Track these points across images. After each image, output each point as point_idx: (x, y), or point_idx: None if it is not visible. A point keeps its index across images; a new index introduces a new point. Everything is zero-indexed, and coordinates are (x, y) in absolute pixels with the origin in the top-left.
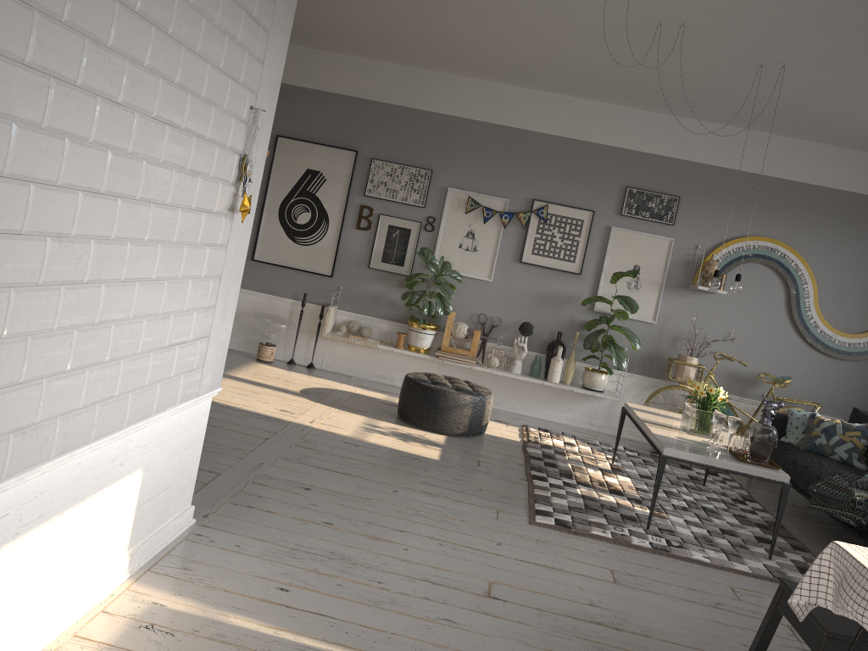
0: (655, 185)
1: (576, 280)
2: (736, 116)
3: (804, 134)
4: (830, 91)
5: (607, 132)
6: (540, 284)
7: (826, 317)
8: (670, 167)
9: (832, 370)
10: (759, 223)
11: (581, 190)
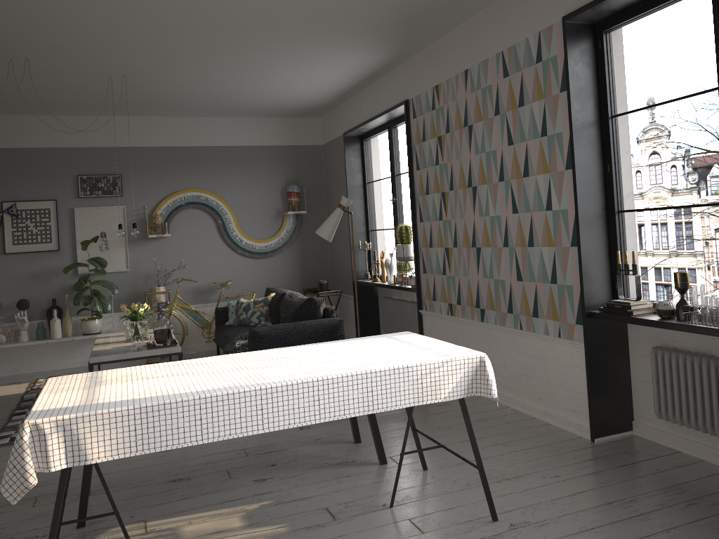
0: (100, 169)
1: (58, 255)
2: (139, 109)
3: (193, 113)
4: (173, 86)
5: (50, 138)
6: (28, 266)
7: (246, 233)
8: (108, 154)
9: (261, 267)
10: (184, 180)
11: (42, 186)
